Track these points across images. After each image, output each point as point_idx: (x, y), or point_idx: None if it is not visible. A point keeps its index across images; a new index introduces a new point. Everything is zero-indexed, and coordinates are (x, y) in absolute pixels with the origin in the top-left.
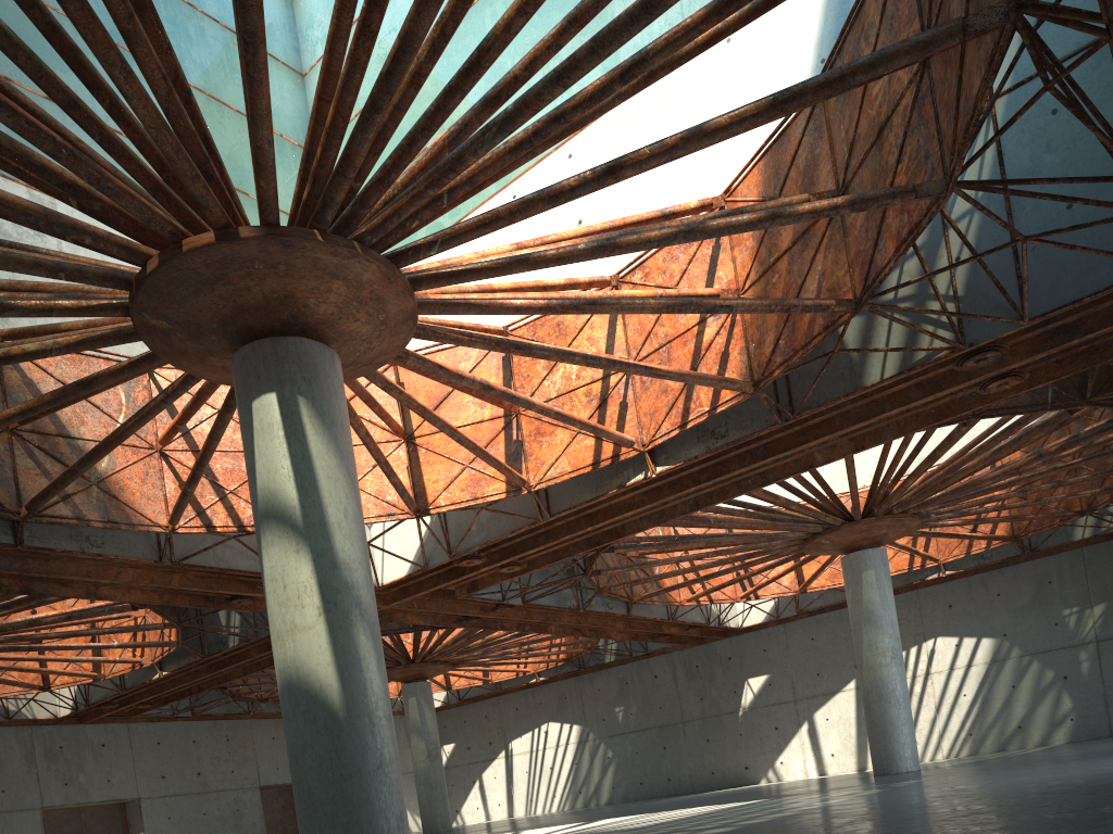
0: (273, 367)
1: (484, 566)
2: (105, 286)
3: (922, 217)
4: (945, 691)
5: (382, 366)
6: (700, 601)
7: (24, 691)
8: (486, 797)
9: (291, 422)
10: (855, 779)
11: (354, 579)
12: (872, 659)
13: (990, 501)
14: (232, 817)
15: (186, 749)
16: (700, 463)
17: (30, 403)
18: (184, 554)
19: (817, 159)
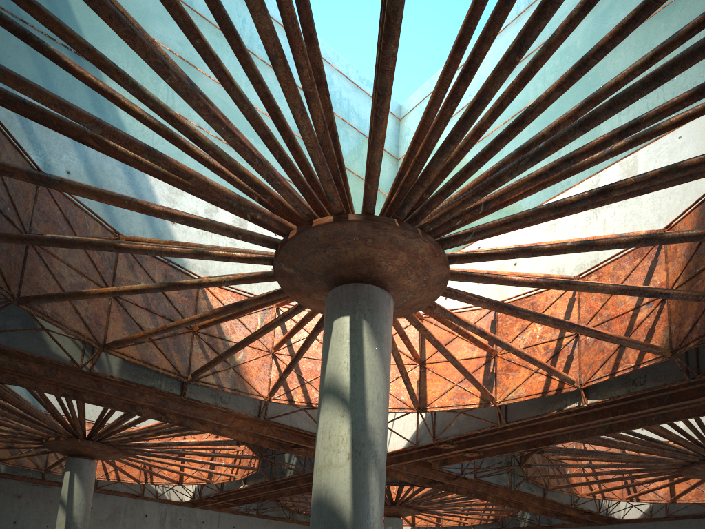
0: (351, 301)
1: (454, 449)
2: (263, 245)
3: None
4: None
5: (417, 311)
6: (595, 496)
7: (168, 482)
8: None
9: (355, 335)
10: None
11: (375, 439)
12: None
13: None
14: None
15: None
16: (619, 401)
17: (206, 313)
18: (272, 415)
19: None
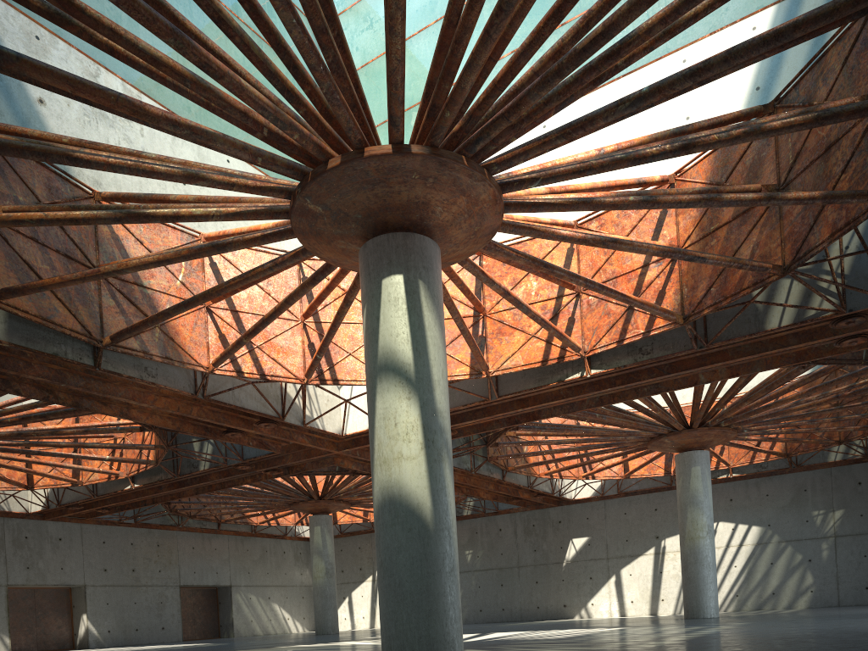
0: (402, 255)
1: None
2: (286, 173)
3: (860, 215)
4: (721, 562)
5: (449, 266)
6: (553, 475)
7: (10, 487)
8: (353, 611)
9: (412, 299)
10: (671, 619)
11: (445, 425)
12: (692, 532)
13: (788, 425)
14: (156, 607)
15: (125, 550)
16: (618, 371)
17: (168, 255)
18: (212, 391)
19: (763, 160)
